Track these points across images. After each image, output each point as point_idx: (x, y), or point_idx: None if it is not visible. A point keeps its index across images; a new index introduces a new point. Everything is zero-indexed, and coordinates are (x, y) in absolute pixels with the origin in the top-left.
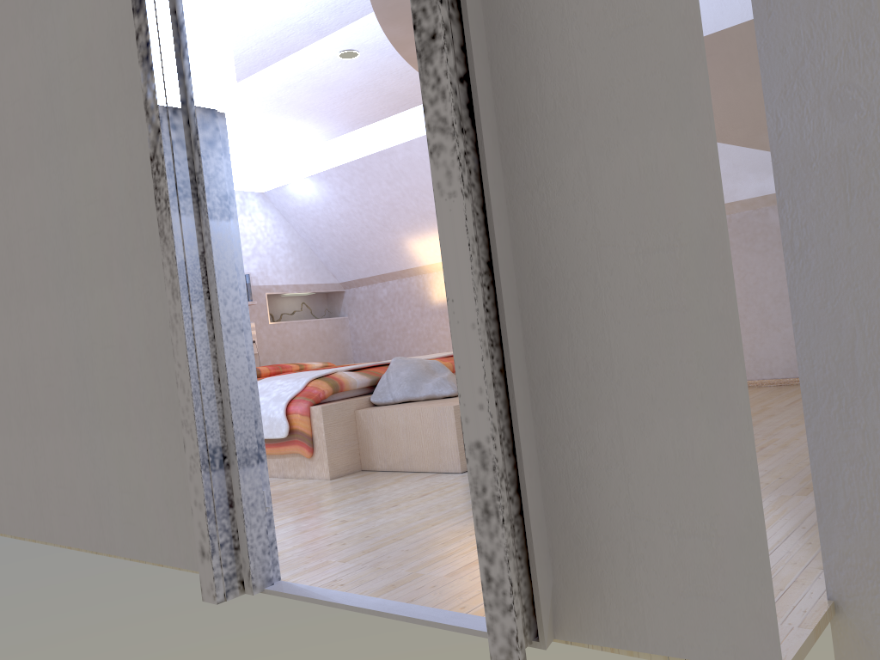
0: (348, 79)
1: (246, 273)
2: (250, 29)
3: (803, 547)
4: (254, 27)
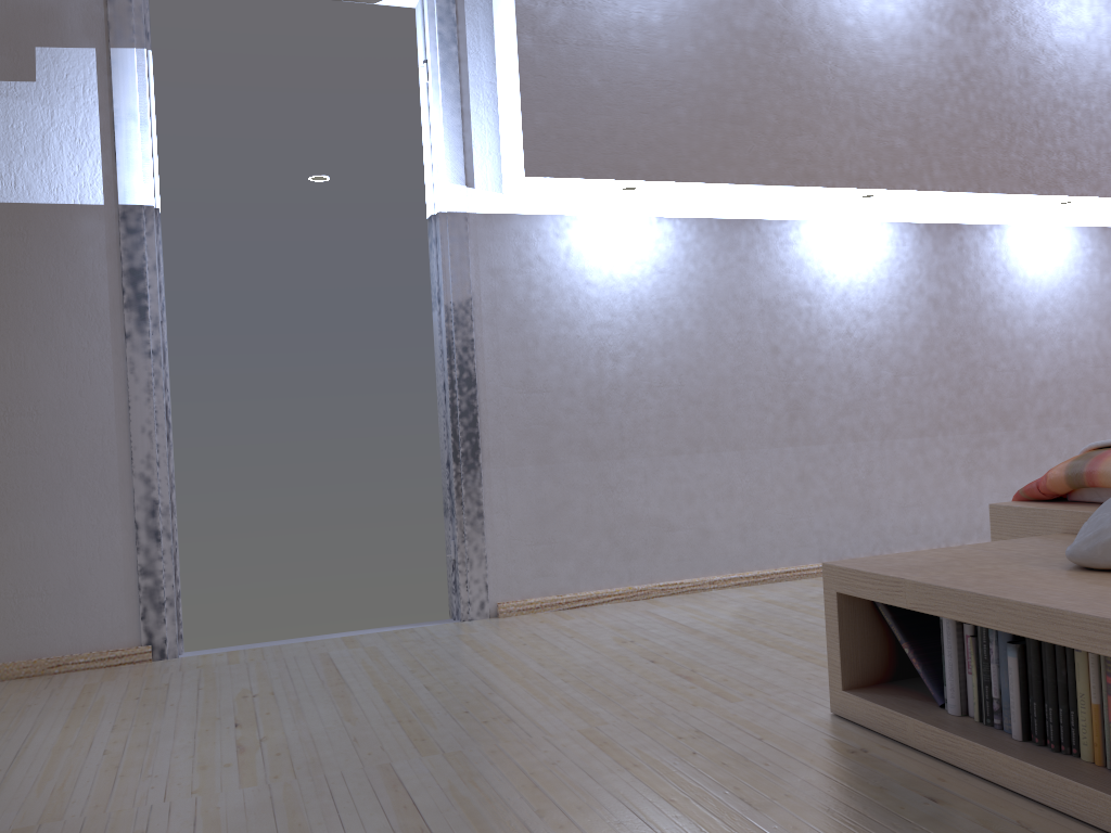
0: None
1: None
2: None
3: None
4: None
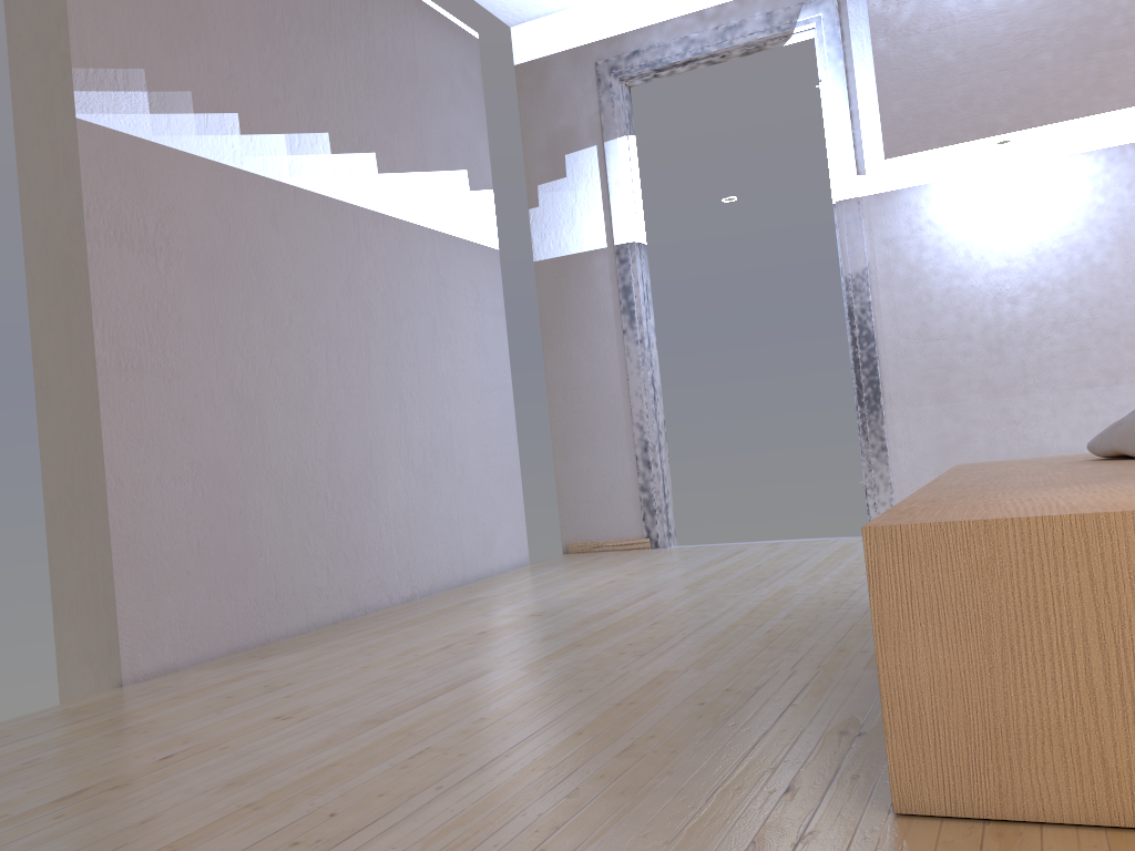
0: None
1: None
2: None
3: (519, 575)
4: None
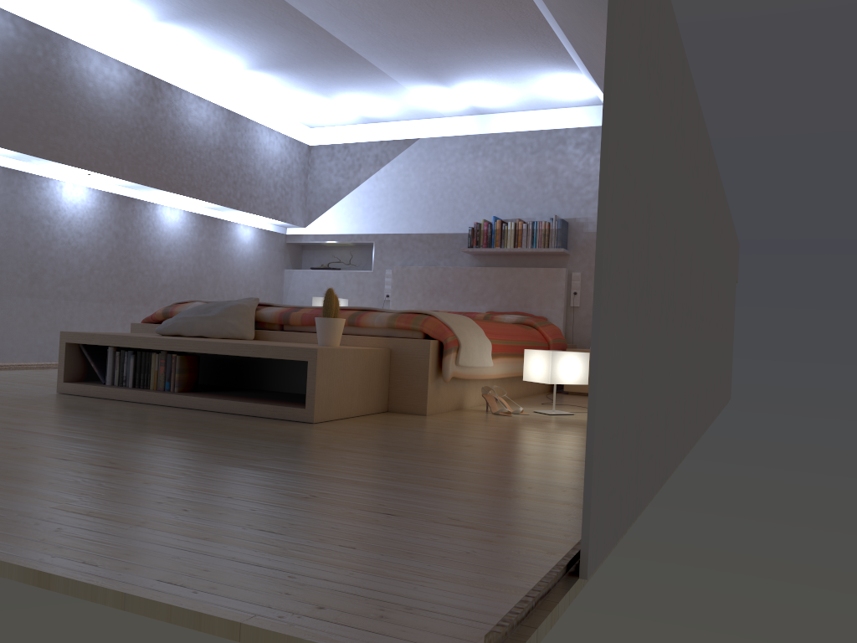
0: (383, 0)
1: (581, 218)
2: (223, 3)
3: None
4: (218, 0)
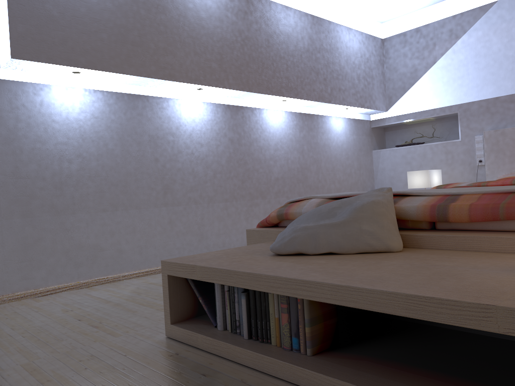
0: None
1: None
2: None
3: None
4: None
